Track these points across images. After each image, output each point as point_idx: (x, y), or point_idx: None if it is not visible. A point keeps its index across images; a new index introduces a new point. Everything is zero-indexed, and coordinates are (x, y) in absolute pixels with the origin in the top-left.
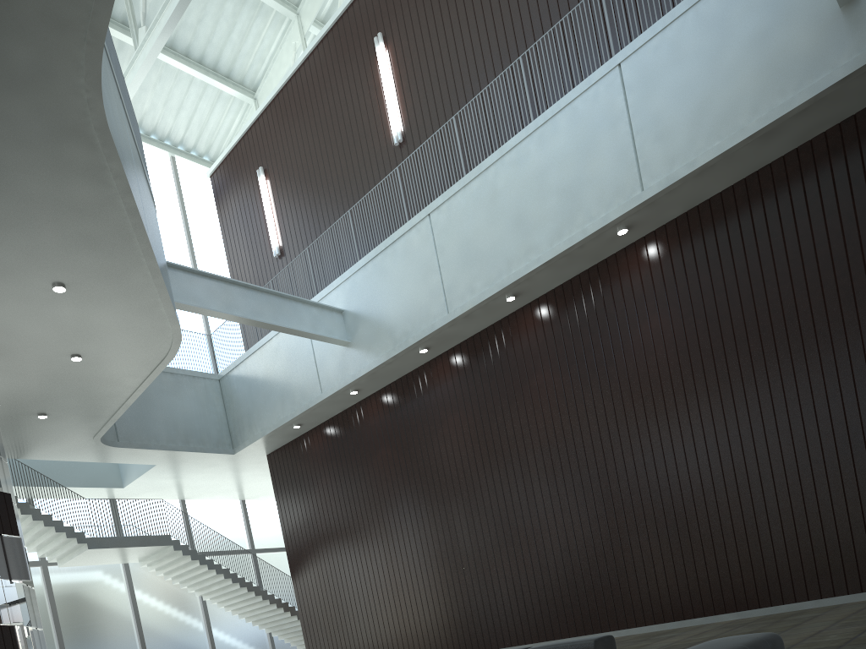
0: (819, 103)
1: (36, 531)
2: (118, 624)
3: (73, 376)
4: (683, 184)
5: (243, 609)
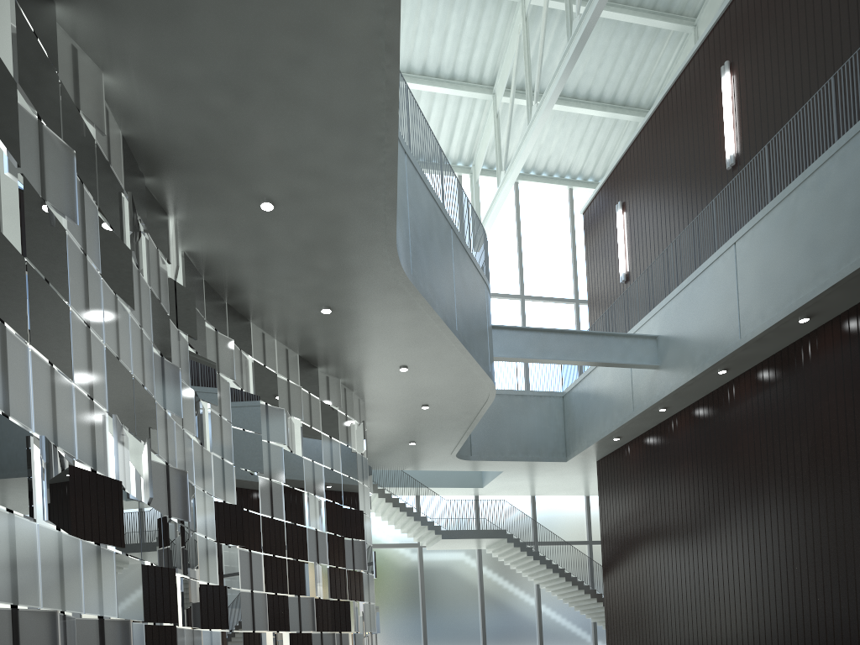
0: None
1: (410, 524)
2: (467, 597)
3: (426, 417)
4: None
5: (564, 595)
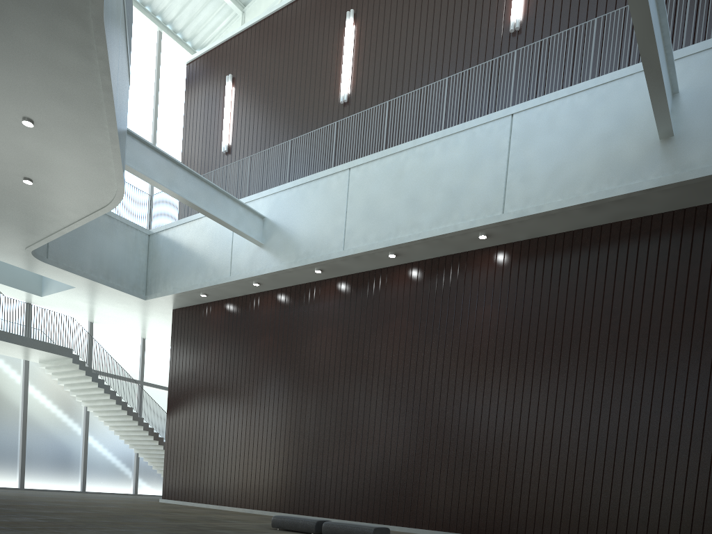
0: (631, 199)
1: None
2: (6, 409)
3: (21, 194)
4: (531, 219)
5: (119, 428)
